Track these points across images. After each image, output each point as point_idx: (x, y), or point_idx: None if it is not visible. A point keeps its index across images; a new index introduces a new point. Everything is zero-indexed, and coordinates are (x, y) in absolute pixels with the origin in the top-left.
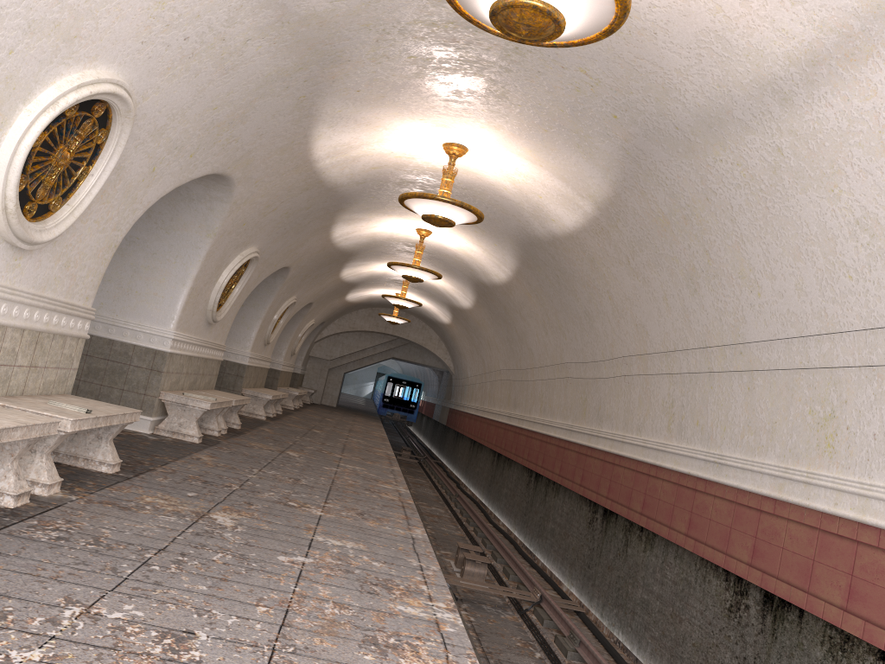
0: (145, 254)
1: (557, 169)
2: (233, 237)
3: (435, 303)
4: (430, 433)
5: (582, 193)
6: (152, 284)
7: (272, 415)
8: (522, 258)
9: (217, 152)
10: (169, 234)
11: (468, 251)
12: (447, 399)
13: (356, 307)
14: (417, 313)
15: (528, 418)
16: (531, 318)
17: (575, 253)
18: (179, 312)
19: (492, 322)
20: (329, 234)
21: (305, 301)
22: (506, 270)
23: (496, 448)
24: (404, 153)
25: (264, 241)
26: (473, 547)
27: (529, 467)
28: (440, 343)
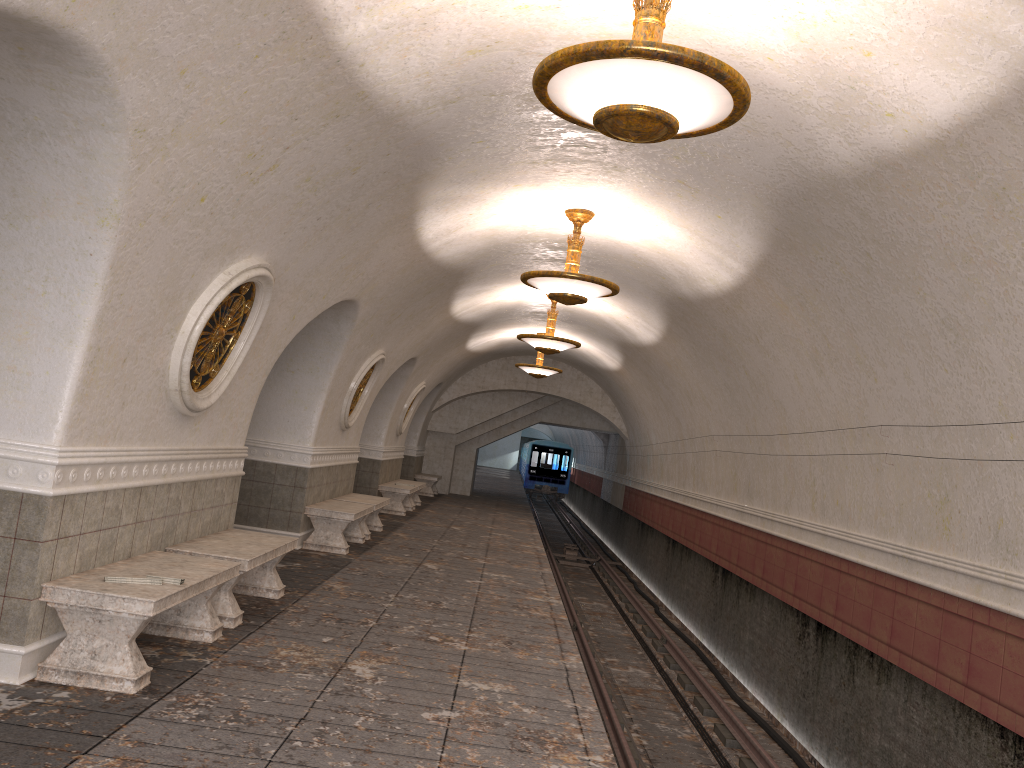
0: None
1: None
2: (185, 230)
3: (596, 341)
4: (599, 517)
5: None
6: (3, 346)
7: (362, 540)
8: (777, 233)
9: None
10: (19, 230)
11: (660, 241)
12: (620, 473)
13: (484, 358)
14: (570, 359)
15: (785, 519)
16: (784, 348)
17: (938, 190)
18: (67, 404)
19: (695, 362)
20: (415, 234)
21: (403, 356)
22: (734, 265)
23: (720, 560)
24: None
25: (277, 245)
26: None
27: (802, 610)
28: (604, 398)
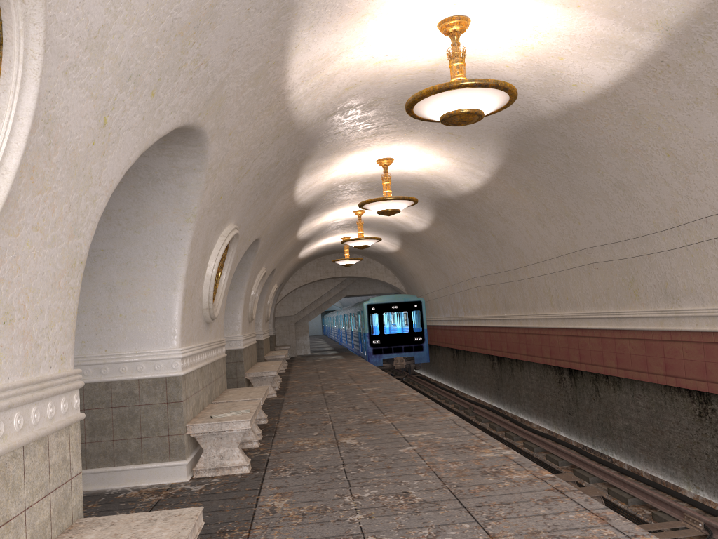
0: (117, 267)
1: (606, 0)
2: (213, 216)
3: (382, 235)
4: None
5: (644, 23)
6: (136, 299)
7: (278, 388)
8: (510, 152)
9: (184, 86)
10: (140, 233)
11: (433, 167)
12: None
13: (305, 261)
14: (361, 250)
15: (534, 316)
16: (518, 216)
17: (604, 118)
18: (179, 324)
19: (455, 235)
20: (293, 191)
21: (270, 269)
22: (482, 174)
23: (495, 352)
24: (386, 55)
25: (239, 214)
26: (565, 477)
27: (558, 365)
28: (386, 271)
